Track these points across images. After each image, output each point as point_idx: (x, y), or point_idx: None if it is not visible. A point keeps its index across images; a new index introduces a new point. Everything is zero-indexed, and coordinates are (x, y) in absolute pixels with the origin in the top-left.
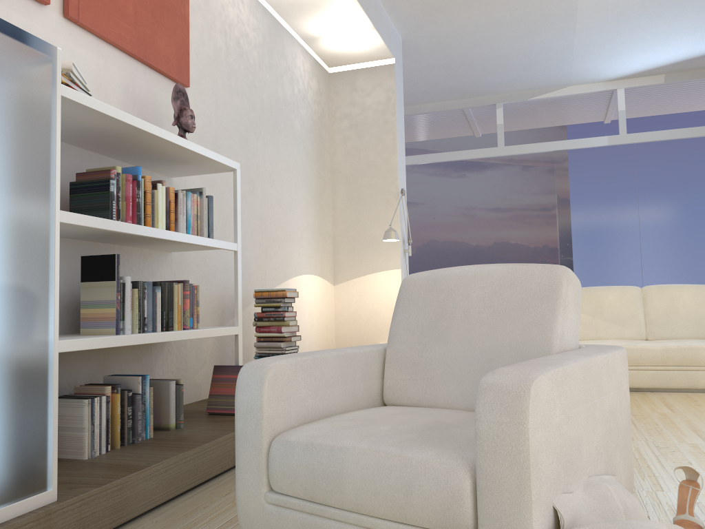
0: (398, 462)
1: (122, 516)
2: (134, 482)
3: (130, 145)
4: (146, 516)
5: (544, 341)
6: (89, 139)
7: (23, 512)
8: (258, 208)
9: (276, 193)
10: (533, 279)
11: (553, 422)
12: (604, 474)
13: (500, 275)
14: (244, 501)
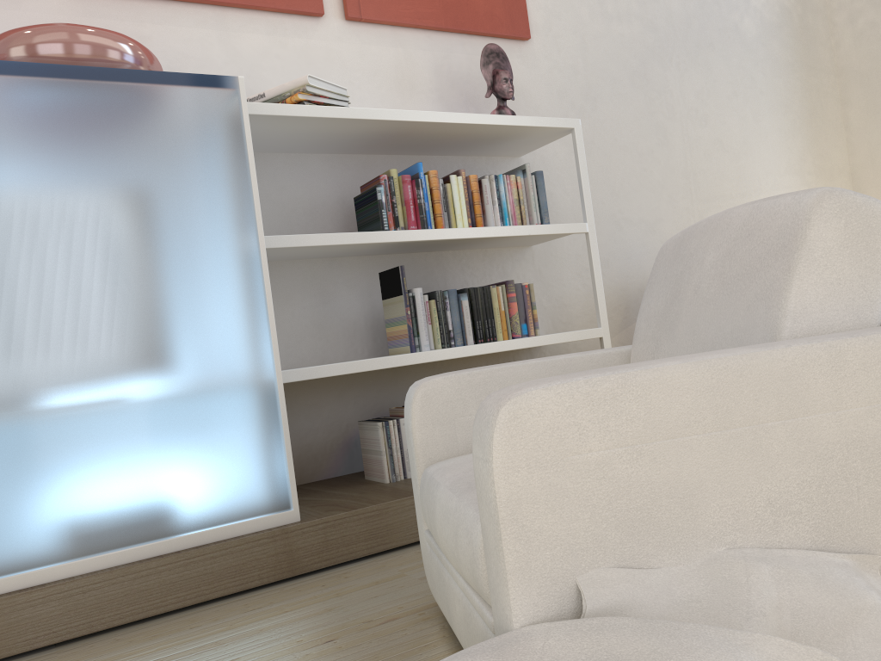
0: (454, 505)
1: (385, 543)
2: (397, 509)
3: (424, 139)
4: (418, 545)
5: (767, 324)
6: (380, 145)
7: (261, 528)
8: (678, 162)
9: (713, 135)
10: (775, 220)
11: (576, 459)
12: (809, 549)
13: (740, 222)
14: (420, 538)
